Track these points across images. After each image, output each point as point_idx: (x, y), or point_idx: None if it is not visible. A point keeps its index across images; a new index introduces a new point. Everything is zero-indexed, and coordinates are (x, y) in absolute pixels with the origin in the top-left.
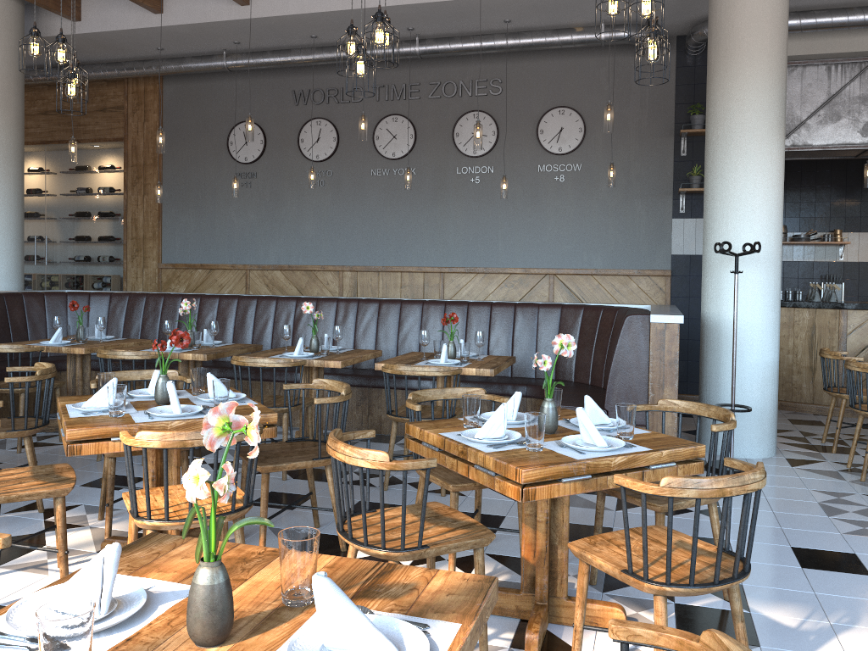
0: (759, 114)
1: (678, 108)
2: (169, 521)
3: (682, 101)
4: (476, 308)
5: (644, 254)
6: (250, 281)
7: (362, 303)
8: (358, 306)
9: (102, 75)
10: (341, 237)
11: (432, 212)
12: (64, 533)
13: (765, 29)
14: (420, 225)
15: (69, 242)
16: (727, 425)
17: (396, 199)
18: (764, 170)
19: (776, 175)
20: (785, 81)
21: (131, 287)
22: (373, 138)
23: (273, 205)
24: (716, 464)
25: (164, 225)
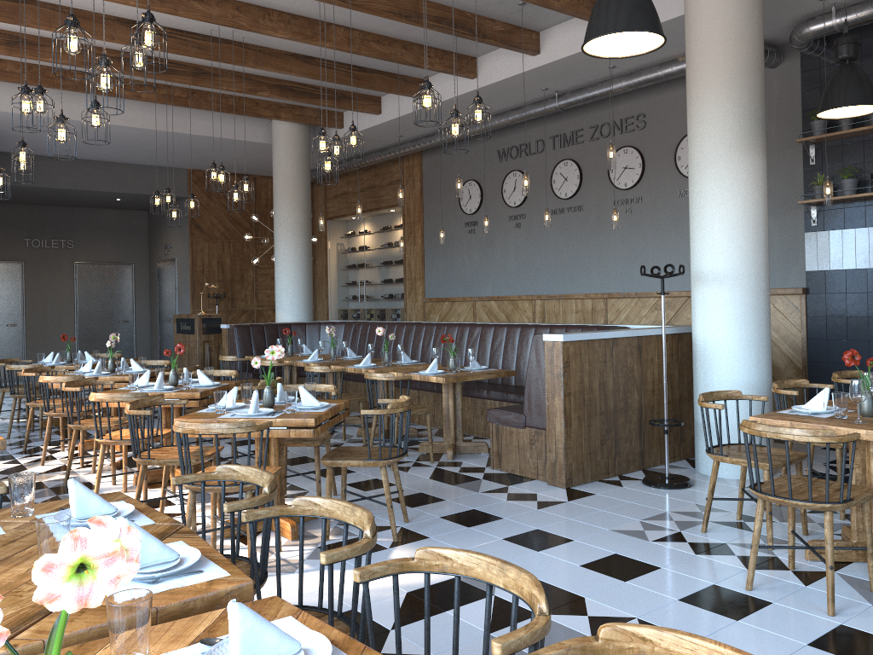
0: (714, 135)
1: (805, 114)
2: (102, 439)
3: (809, 107)
4: (539, 331)
5: (778, 272)
6: (476, 310)
7: (471, 327)
8: (469, 329)
9: (376, 160)
10: (532, 270)
11: (596, 243)
12: (113, 449)
13: (716, 52)
14: (588, 255)
15: (377, 284)
16: (373, 410)
17: (569, 234)
18: (722, 190)
19: (739, 193)
20: (750, 97)
21: (409, 317)
22: (550, 182)
23: (488, 247)
24: (654, 476)
25: (426, 267)
